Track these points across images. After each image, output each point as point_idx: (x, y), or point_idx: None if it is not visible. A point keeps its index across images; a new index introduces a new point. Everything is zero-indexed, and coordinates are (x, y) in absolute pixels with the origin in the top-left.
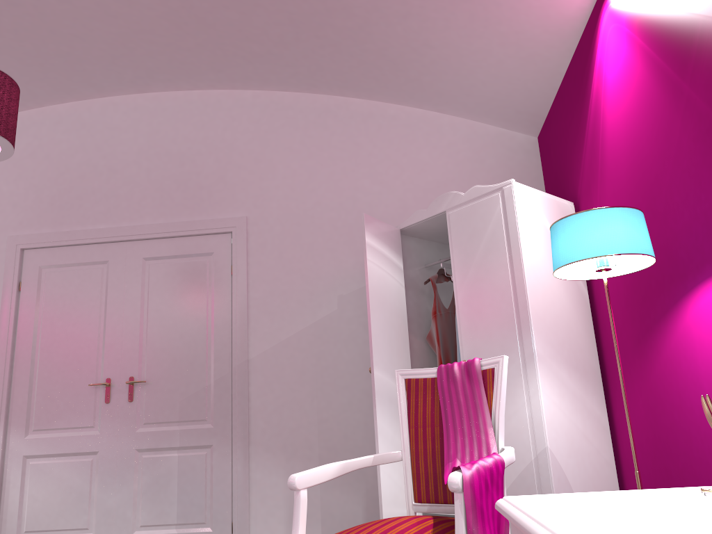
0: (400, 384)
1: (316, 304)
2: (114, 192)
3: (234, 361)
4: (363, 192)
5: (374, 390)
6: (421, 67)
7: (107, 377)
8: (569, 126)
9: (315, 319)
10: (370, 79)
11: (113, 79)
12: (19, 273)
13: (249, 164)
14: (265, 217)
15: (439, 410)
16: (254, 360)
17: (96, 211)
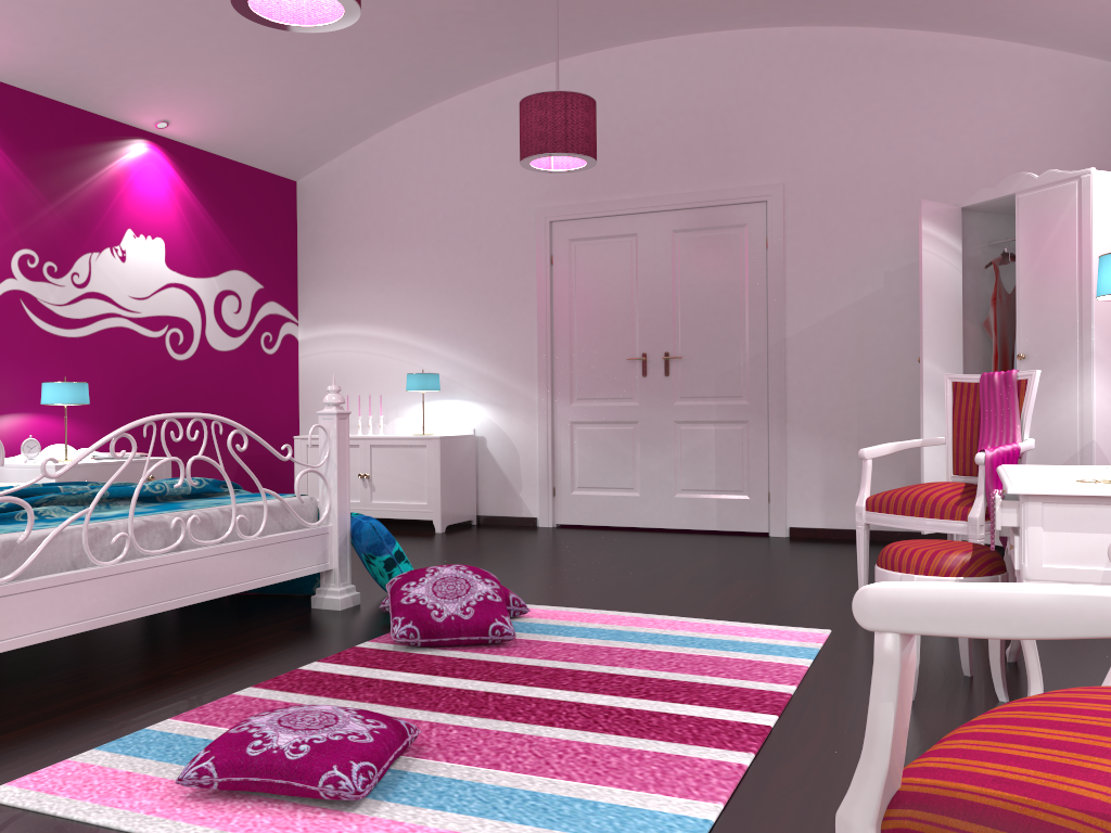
0: (947, 386)
1: (859, 281)
2: (638, 158)
3: (770, 340)
4: (920, 152)
5: (922, 379)
6: (1003, 7)
7: (642, 352)
8: None
9: (857, 298)
10: (937, 15)
11: (635, 30)
12: (549, 247)
13: (786, 121)
14: (803, 184)
15: (979, 408)
16: (791, 339)
17: (621, 179)
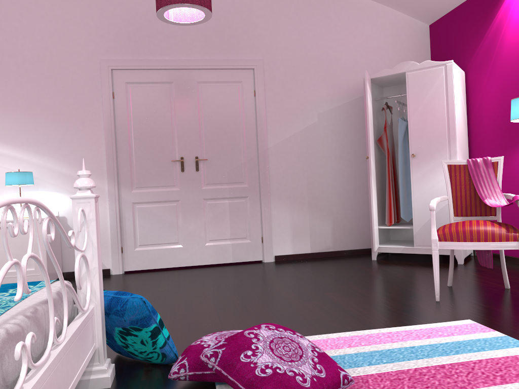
0: (445, 167)
1: (305, 117)
2: (173, 34)
3: (259, 149)
4: (332, 50)
5: (370, 168)
6: None
7: (181, 156)
8: (468, 28)
9: (305, 126)
10: None
11: None
12: (112, 86)
13: (262, 24)
14: (273, 61)
15: (468, 178)
16: (271, 149)
17: (161, 46)
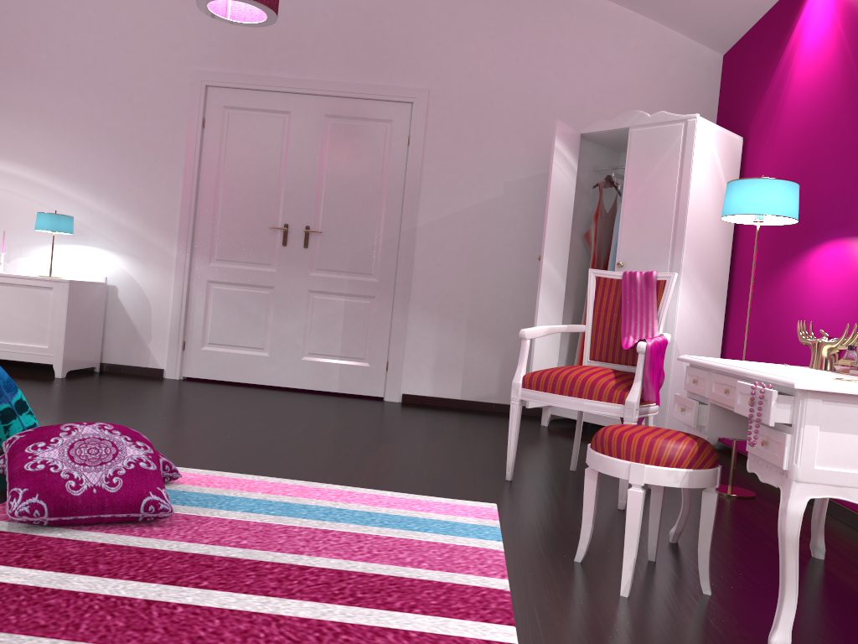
0: (591, 280)
1: (484, 186)
2: (299, 41)
3: (403, 227)
4: (545, 84)
5: (540, 275)
6: None
7: (285, 223)
8: (758, 63)
9: (481, 200)
10: None
11: None
12: (203, 110)
13: (437, 34)
14: (446, 93)
15: (619, 302)
16: (421, 229)
17: (280, 58)
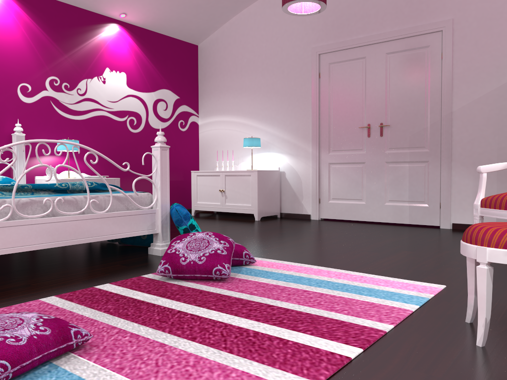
0: None
1: (501, 74)
2: (367, 13)
3: (442, 113)
4: None
5: None
6: None
7: (368, 123)
8: None
9: (499, 84)
10: None
11: None
12: (318, 68)
13: None
14: (465, 18)
15: None
16: (455, 112)
17: (357, 27)
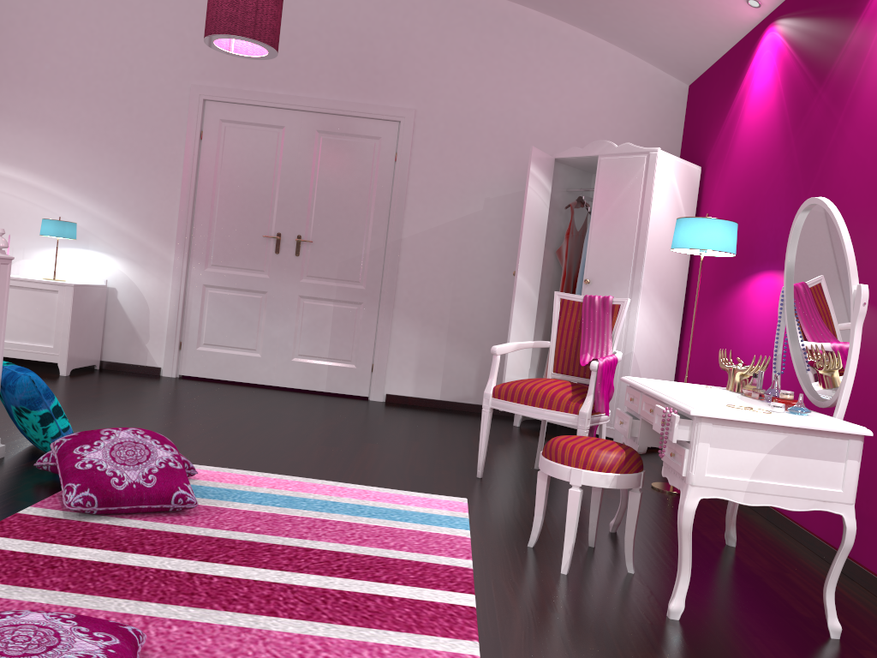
0: (556, 301)
1: (465, 202)
2: (294, 60)
3: (389, 238)
4: (524, 107)
5: (515, 289)
6: (604, 8)
7: (278, 232)
8: (717, 100)
9: (462, 215)
10: (553, 1)
11: None
12: (201, 123)
13: (424, 58)
14: (431, 114)
15: (580, 322)
16: (406, 240)
17: (275, 75)
